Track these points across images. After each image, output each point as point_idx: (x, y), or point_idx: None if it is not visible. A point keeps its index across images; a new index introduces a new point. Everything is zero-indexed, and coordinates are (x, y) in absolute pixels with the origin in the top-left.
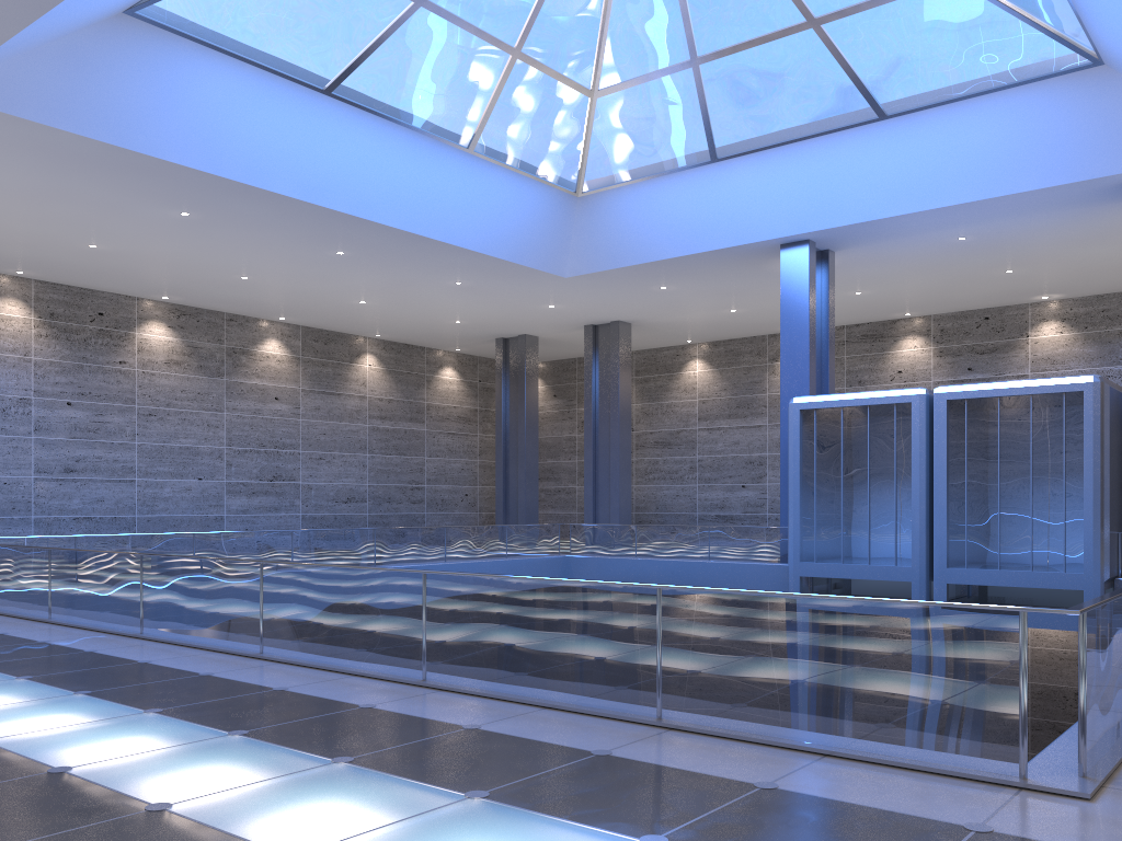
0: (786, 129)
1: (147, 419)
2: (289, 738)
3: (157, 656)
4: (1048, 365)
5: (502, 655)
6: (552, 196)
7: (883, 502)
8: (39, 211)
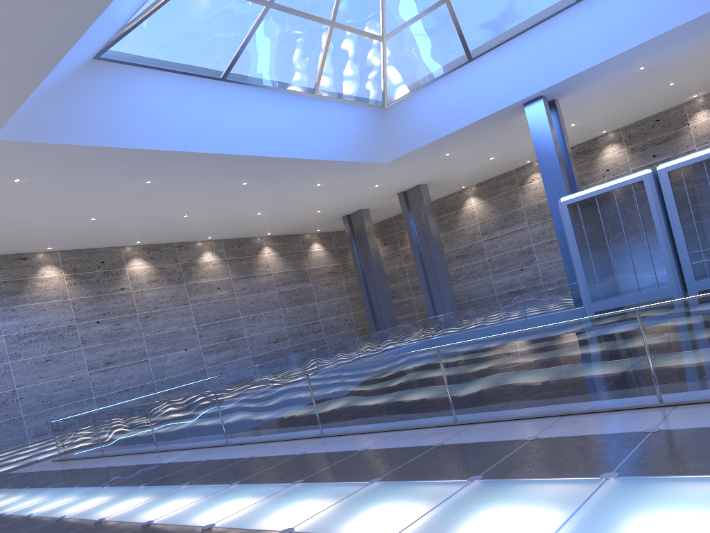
0: (515, 26)
1: (146, 320)
2: (416, 475)
3: (253, 452)
4: (707, 139)
5: (515, 388)
6: (369, 112)
7: (639, 249)
8: (59, 204)
